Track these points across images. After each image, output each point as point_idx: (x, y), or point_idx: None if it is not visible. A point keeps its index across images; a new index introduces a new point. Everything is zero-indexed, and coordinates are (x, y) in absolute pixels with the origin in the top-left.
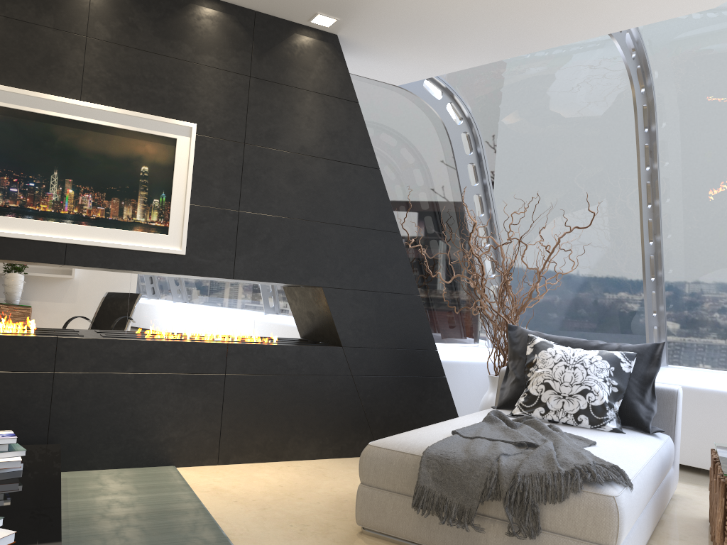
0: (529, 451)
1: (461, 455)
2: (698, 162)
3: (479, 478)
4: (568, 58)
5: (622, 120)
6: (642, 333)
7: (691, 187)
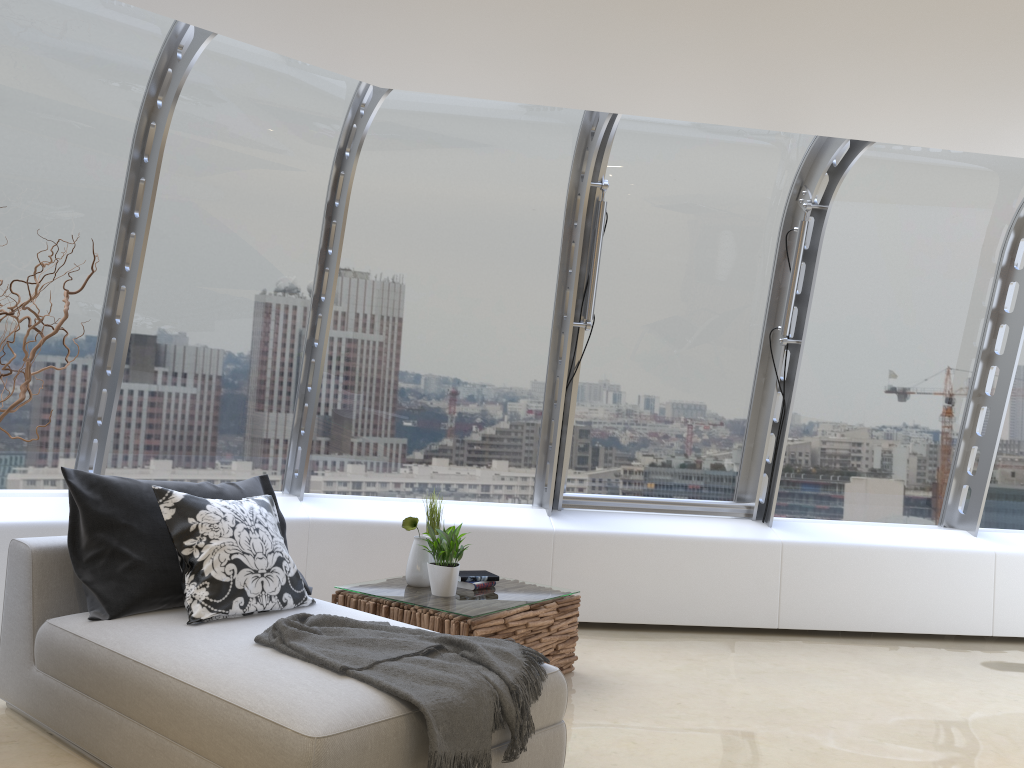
0: (452, 655)
1: (448, 690)
2: (195, 222)
3: (488, 708)
4: (71, 2)
5: (106, 129)
6: (65, 449)
7: (180, 253)
